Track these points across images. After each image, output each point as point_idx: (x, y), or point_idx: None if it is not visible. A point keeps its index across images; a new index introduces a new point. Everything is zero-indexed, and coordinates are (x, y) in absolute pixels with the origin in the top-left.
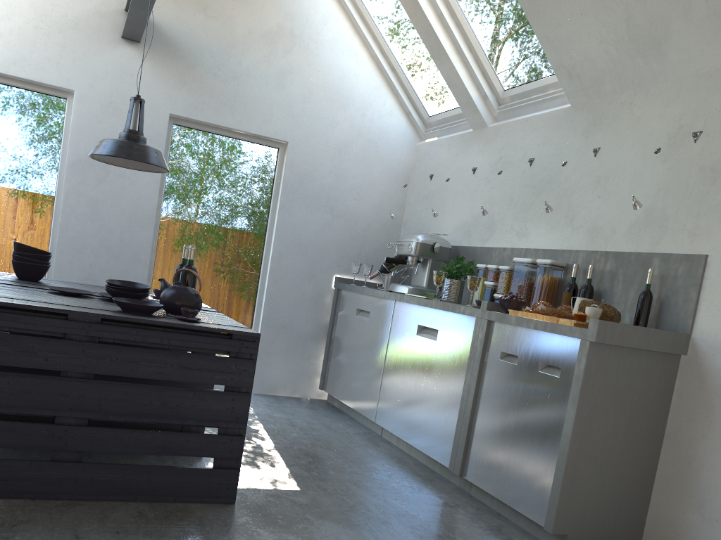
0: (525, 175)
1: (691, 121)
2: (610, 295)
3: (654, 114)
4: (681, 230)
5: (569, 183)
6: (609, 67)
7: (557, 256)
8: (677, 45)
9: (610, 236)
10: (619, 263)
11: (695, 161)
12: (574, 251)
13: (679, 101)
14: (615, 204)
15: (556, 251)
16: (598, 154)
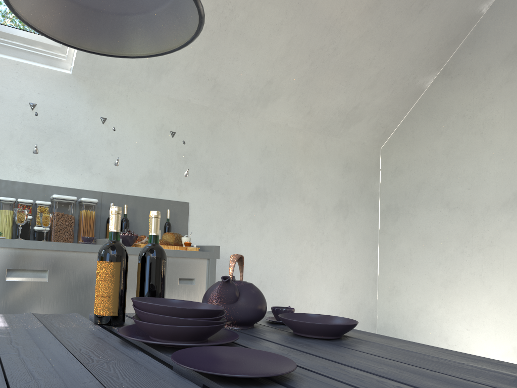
0: (27, 117)
1: (168, 124)
2: (135, 225)
3: (145, 110)
4: (173, 187)
5: (82, 137)
6: (123, 66)
7: (82, 194)
8: (170, 78)
9: (126, 184)
10: (137, 203)
11: (174, 148)
12: (98, 192)
13: (160, 109)
14: (126, 163)
15: (81, 190)
16: (105, 122)
